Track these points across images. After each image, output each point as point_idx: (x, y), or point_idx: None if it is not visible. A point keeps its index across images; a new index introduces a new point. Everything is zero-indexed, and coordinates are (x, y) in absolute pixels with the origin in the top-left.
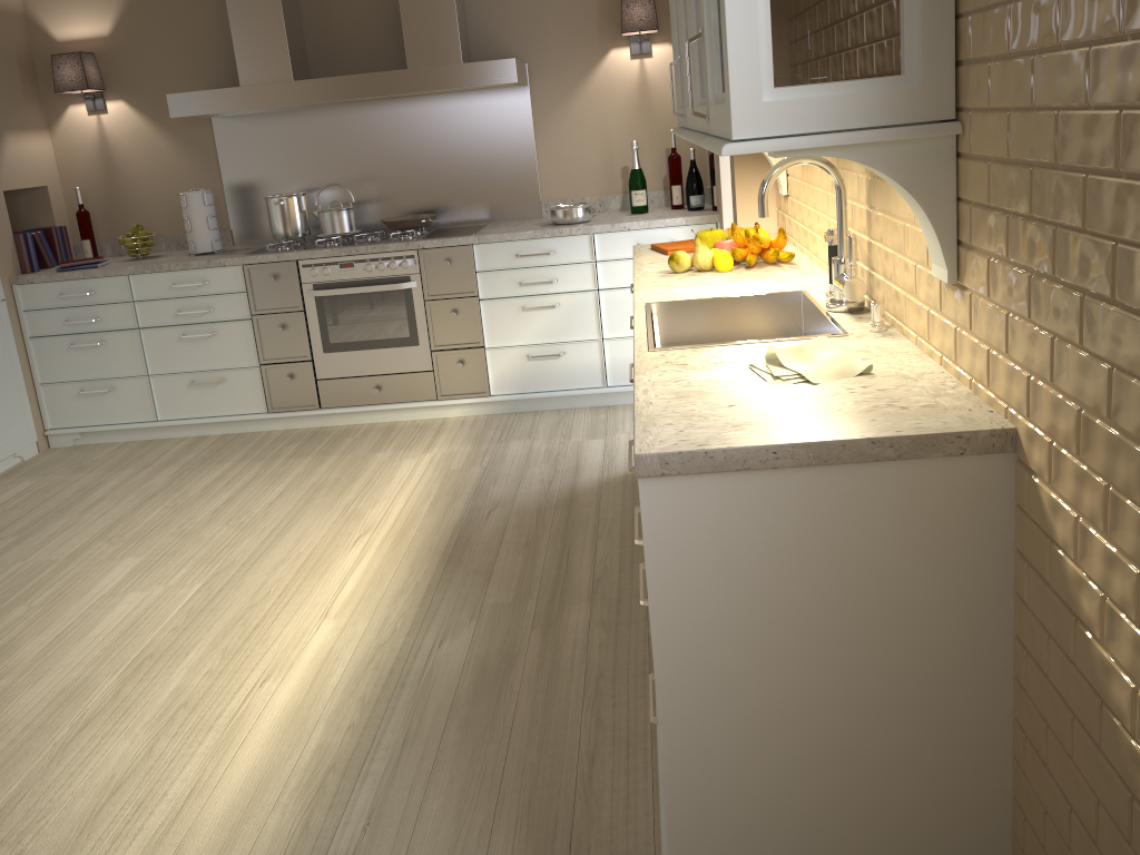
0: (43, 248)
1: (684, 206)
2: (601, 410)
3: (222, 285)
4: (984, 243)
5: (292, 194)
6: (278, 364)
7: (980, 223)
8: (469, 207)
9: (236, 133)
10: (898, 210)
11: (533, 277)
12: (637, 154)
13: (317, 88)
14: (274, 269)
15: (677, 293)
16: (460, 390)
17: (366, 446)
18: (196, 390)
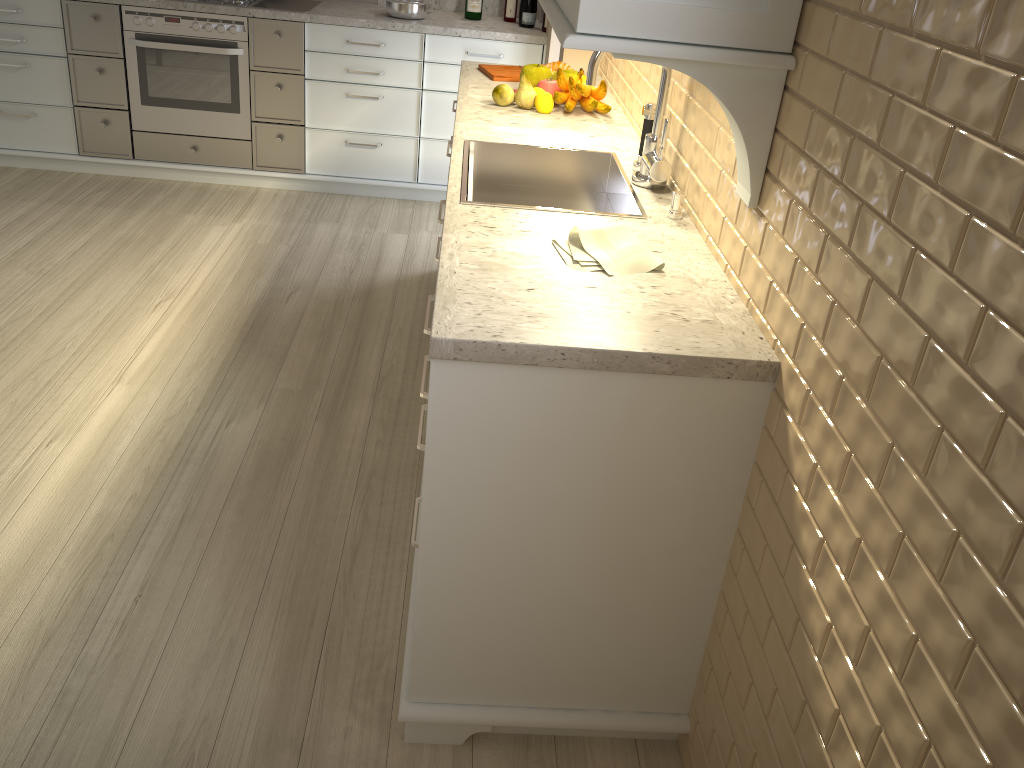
0: None
1: (515, 20)
2: (409, 204)
3: (37, 16)
4: (791, 184)
5: None
6: (93, 109)
7: (791, 163)
8: None
9: None
10: (716, 112)
11: (361, 66)
12: None
13: None
14: (95, 10)
15: (496, 132)
16: (276, 163)
17: (177, 206)
18: (4, 120)
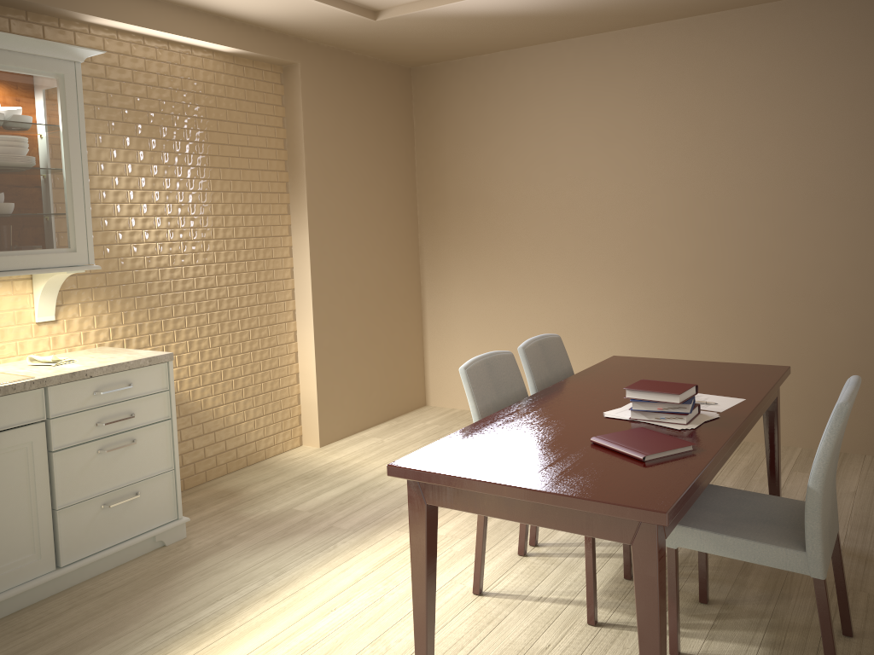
0: None
1: None
2: None
3: None
4: (75, 300)
5: None
6: None
7: (71, 295)
8: None
9: None
10: None
11: None
12: None
13: None
14: None
15: None
16: None
17: None
18: None
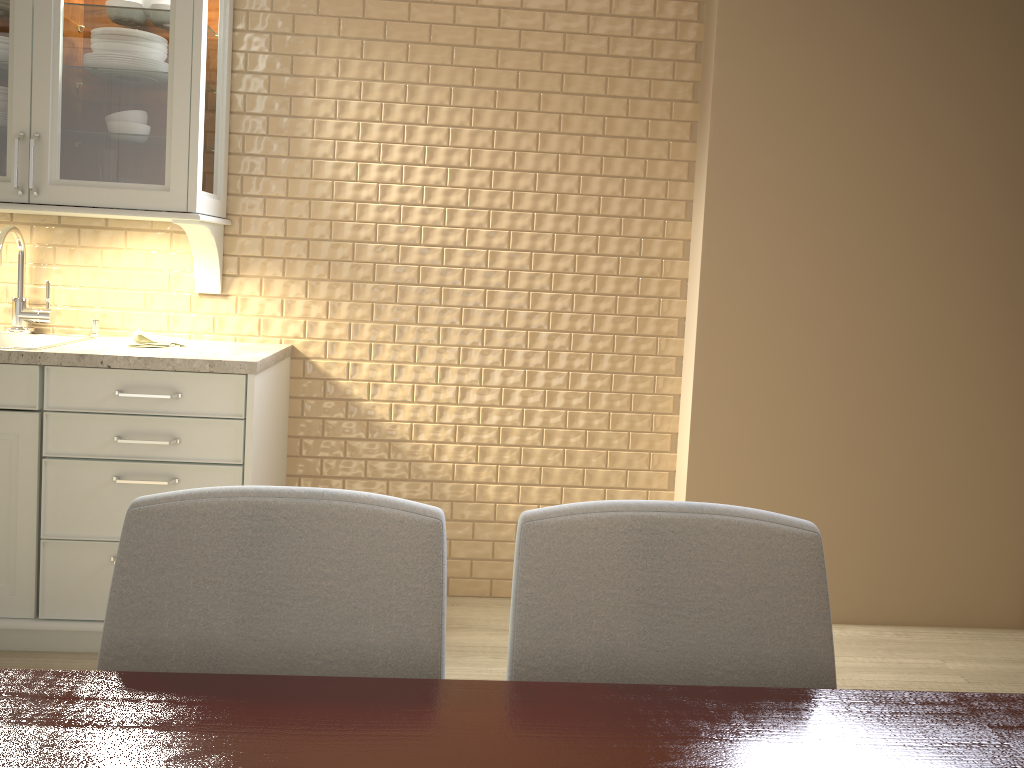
0: None
1: None
2: None
3: None
4: (257, 272)
5: None
6: None
7: (251, 264)
8: None
9: None
10: (114, 264)
11: None
12: None
13: None
14: None
15: None
16: None
17: None
18: None
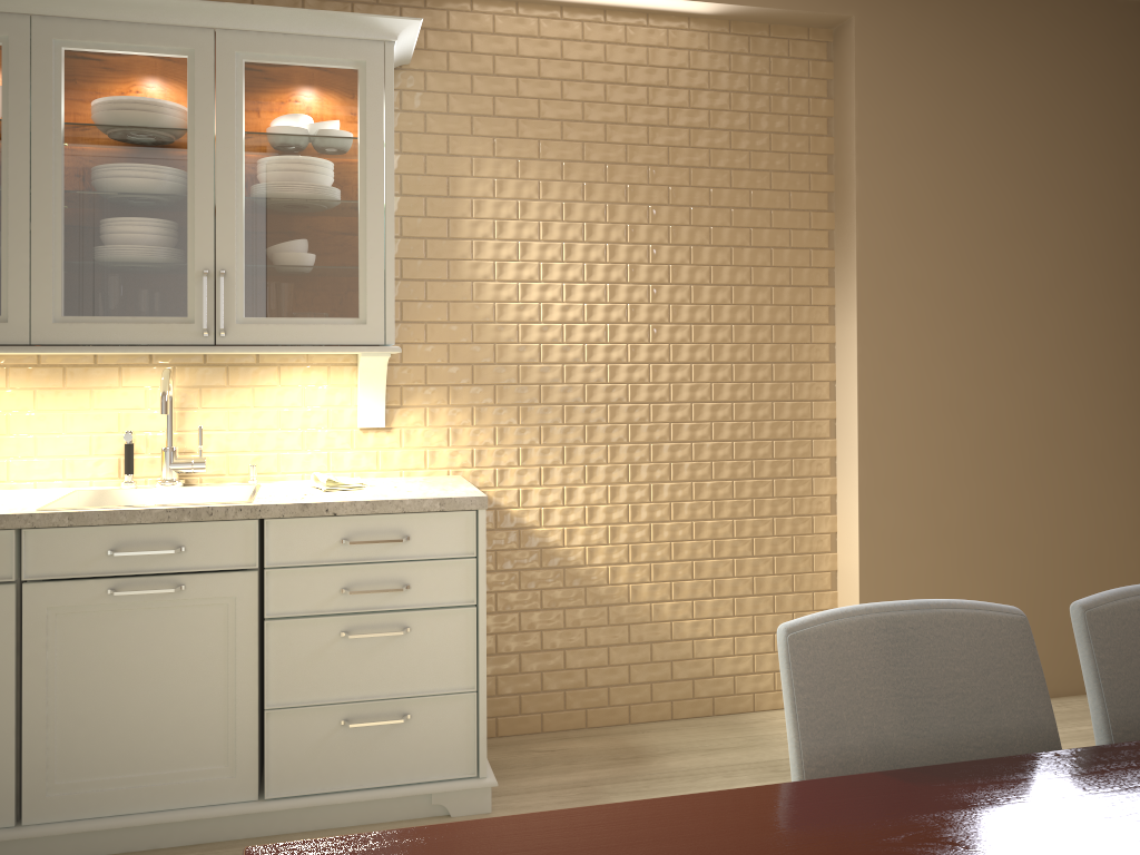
0: None
1: None
2: None
3: None
4: (421, 401)
5: None
6: None
7: (414, 393)
8: None
9: None
10: (267, 403)
11: None
12: None
13: None
14: None
15: None
16: None
17: None
18: None
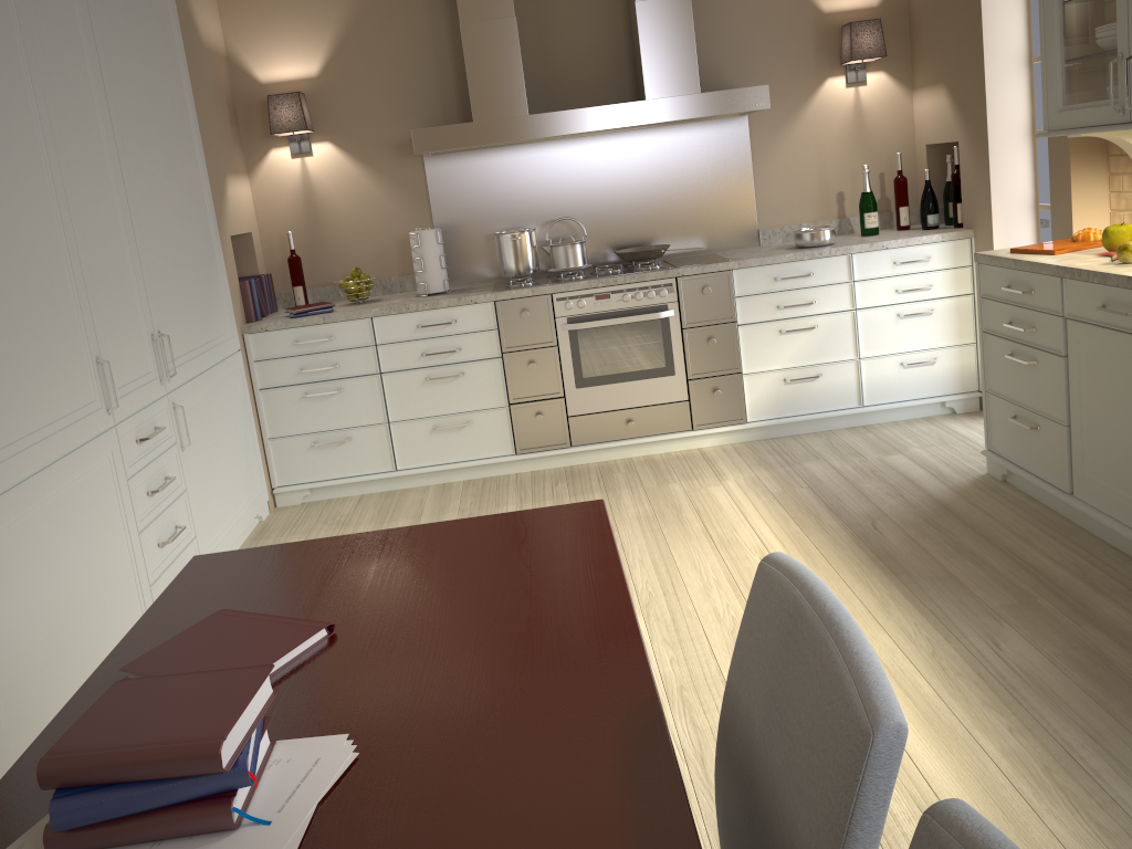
0: (261, 296)
1: (910, 227)
2: (861, 430)
3: (471, 323)
4: None
5: (514, 230)
6: (529, 403)
7: None
8: (686, 238)
9: (449, 171)
10: None
11: (791, 300)
12: (868, 177)
13: (569, 119)
14: (527, 304)
15: None
16: (715, 418)
17: (648, 479)
18: (439, 435)
